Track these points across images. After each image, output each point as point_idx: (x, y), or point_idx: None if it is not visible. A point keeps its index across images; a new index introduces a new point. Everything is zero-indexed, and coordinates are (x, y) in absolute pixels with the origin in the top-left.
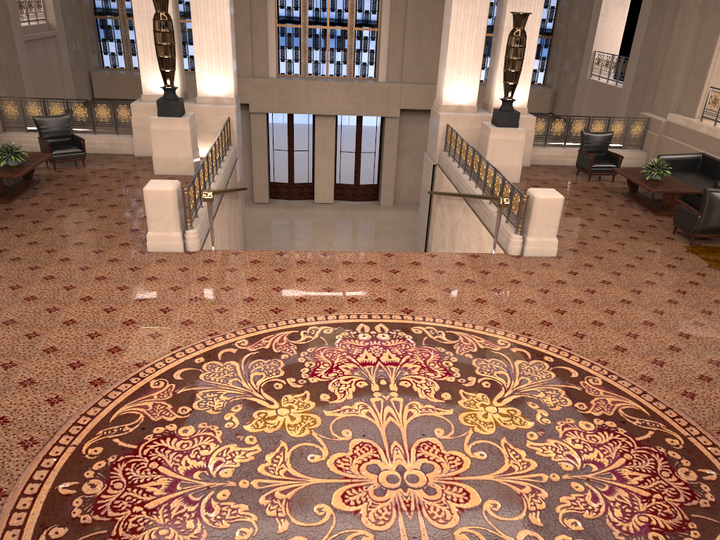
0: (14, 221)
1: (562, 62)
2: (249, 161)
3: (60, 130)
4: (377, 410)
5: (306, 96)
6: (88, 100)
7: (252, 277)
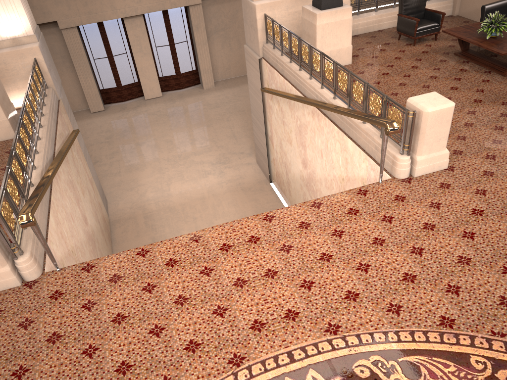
0: None
1: None
2: (74, 75)
3: None
4: None
5: (109, 1)
6: None
7: (117, 314)
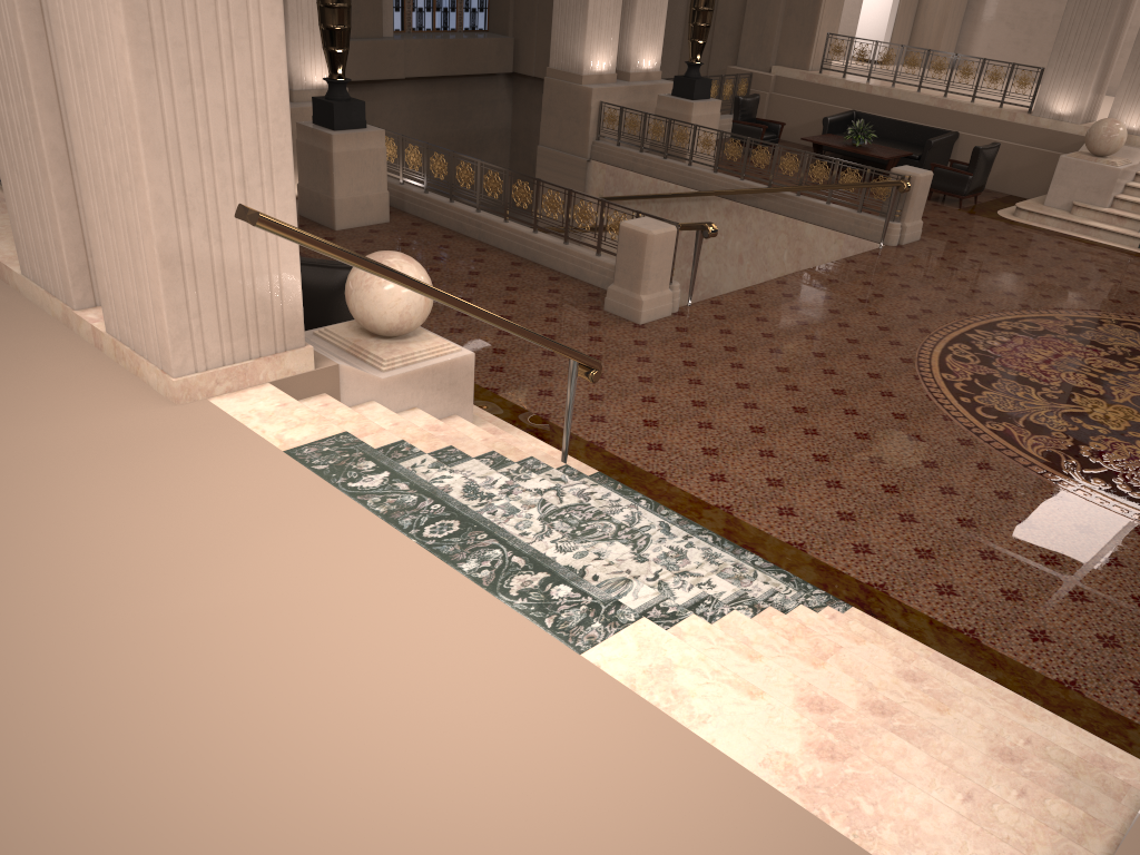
0: None
1: None
2: None
3: None
4: (1129, 388)
5: None
6: None
7: (795, 321)
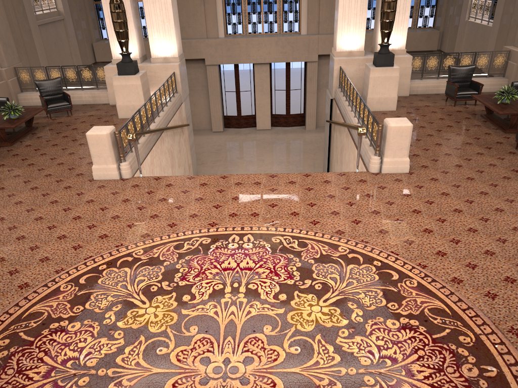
0: (10, 159)
1: (447, 8)
2: (208, 101)
3: (53, 89)
4: (223, 309)
5: (246, 50)
6: (76, 65)
7: (162, 198)
